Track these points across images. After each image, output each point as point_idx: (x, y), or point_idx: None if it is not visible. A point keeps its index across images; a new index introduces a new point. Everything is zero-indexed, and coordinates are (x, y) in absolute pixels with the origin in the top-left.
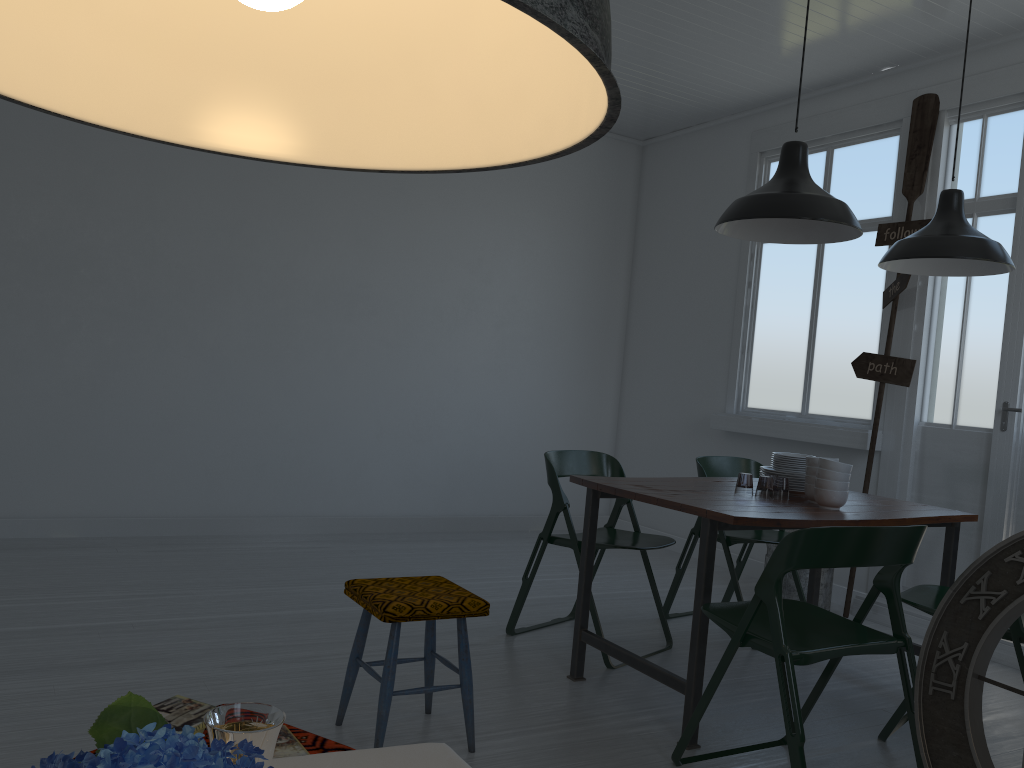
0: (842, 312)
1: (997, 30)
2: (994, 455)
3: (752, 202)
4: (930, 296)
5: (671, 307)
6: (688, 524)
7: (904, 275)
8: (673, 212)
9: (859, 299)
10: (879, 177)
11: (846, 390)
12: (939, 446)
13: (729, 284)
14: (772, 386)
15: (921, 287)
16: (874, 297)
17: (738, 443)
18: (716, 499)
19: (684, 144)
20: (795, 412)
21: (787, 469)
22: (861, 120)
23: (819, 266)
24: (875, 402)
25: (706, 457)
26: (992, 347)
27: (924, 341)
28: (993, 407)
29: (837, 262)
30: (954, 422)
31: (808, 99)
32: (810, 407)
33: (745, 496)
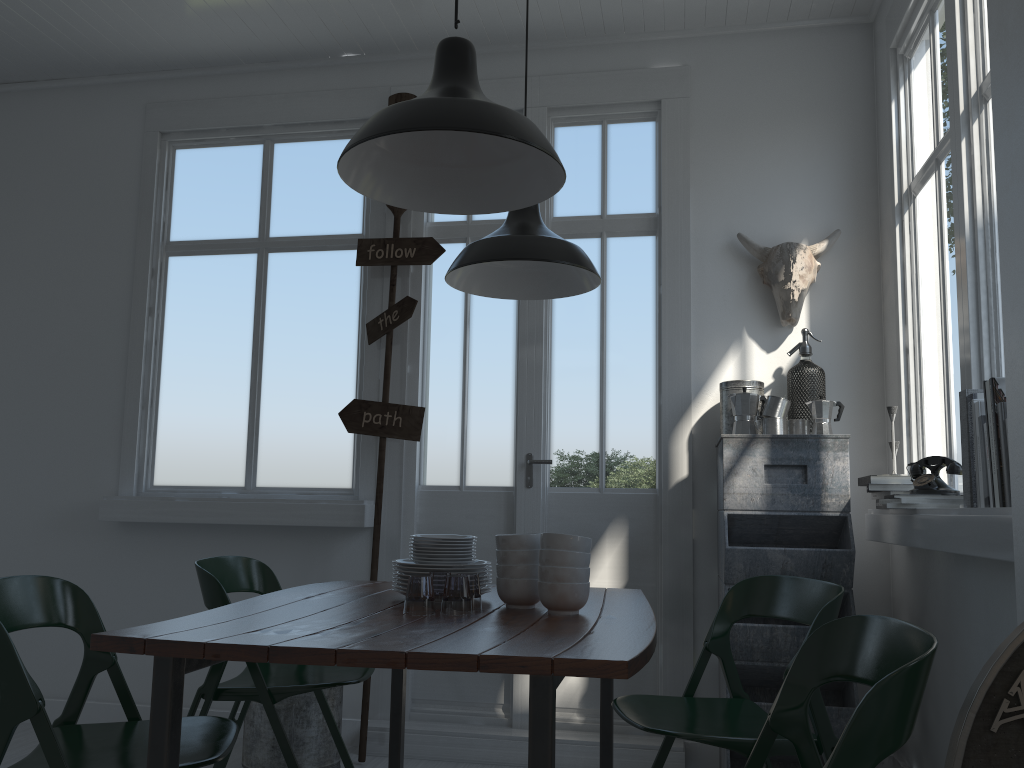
0: (301, 351)
1: (491, 35)
2: (521, 517)
3: (445, 106)
4: (423, 332)
5: (6, 342)
6: (54, 674)
7: (406, 302)
8: (5, 201)
9: (324, 334)
10: (342, 185)
11: (313, 452)
12: (448, 513)
13: (116, 310)
14: (196, 453)
15: (413, 320)
16: (346, 332)
17: (144, 539)
18: (444, 631)
19: (23, 105)
20: (236, 487)
21: (450, 560)
22: (317, 111)
23: (263, 290)
24: (361, 464)
25: (201, 561)
26: (502, 391)
27: (420, 386)
28: (509, 461)
29: (289, 286)
30: (464, 482)
31: (236, 74)
32: (259, 478)
33: (435, 616)
